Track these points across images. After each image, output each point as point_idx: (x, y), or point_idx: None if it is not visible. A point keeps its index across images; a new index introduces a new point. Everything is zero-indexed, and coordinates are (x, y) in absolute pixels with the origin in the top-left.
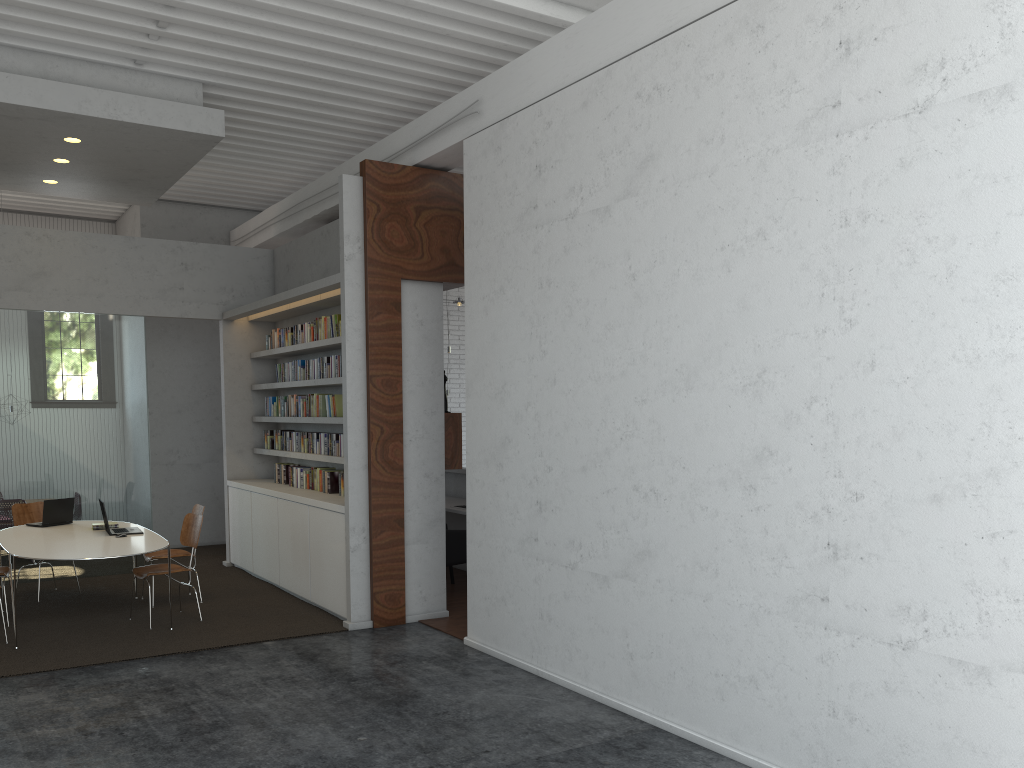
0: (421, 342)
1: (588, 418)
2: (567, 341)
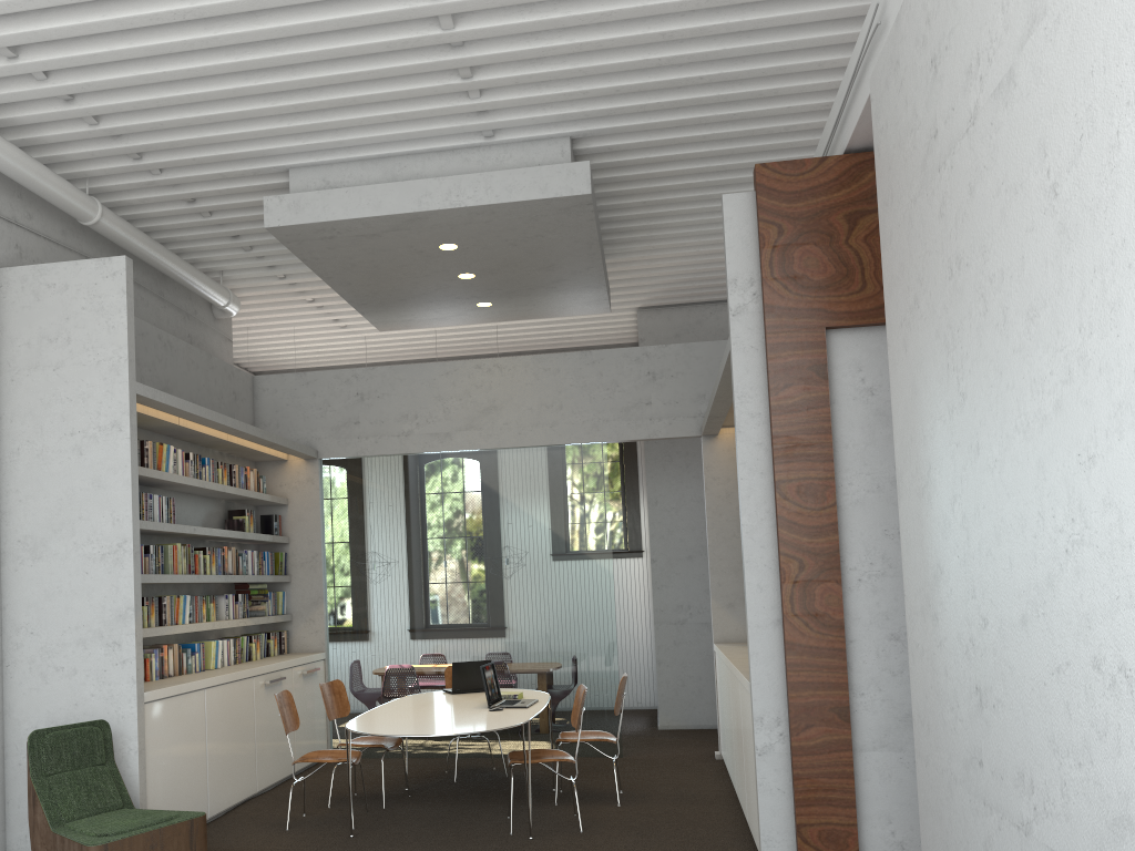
0: (872, 422)
1: (1021, 513)
2: (985, 364)
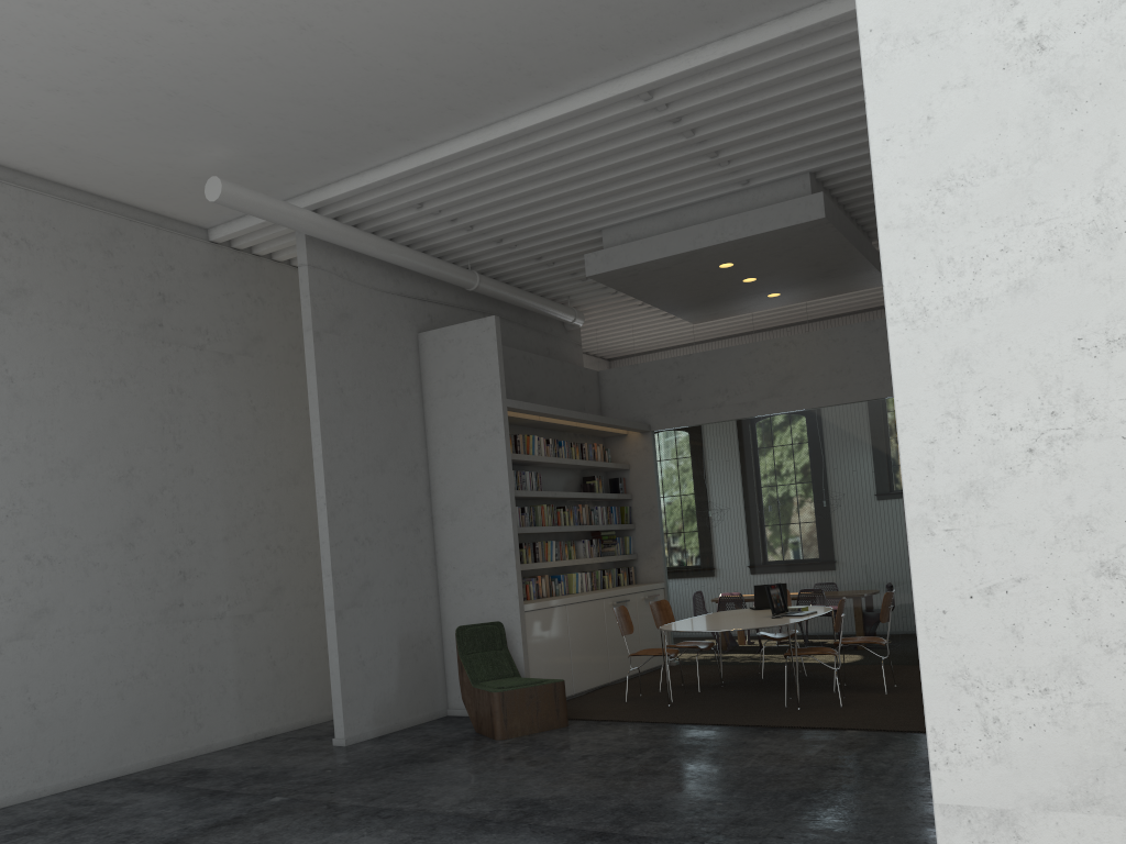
0: None
1: None
2: None
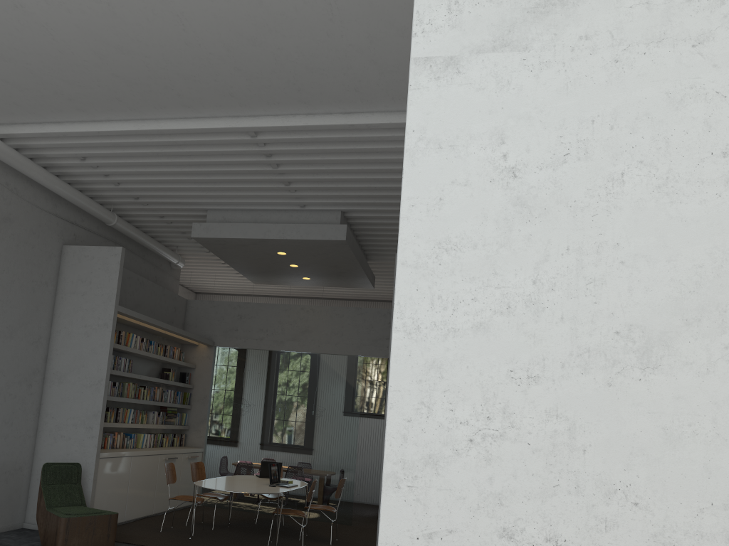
0: None
1: None
2: None
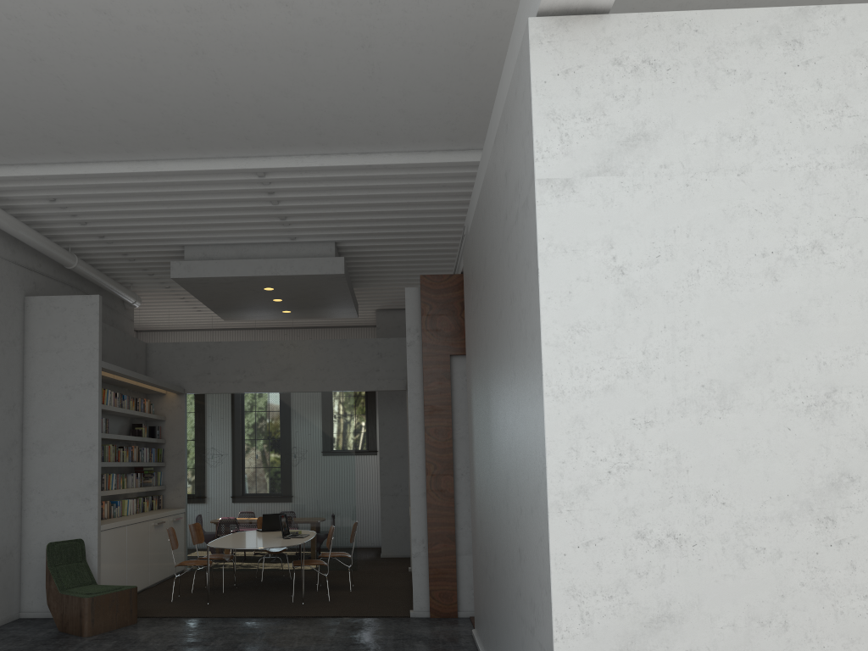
0: None
1: (484, 454)
2: (480, 396)
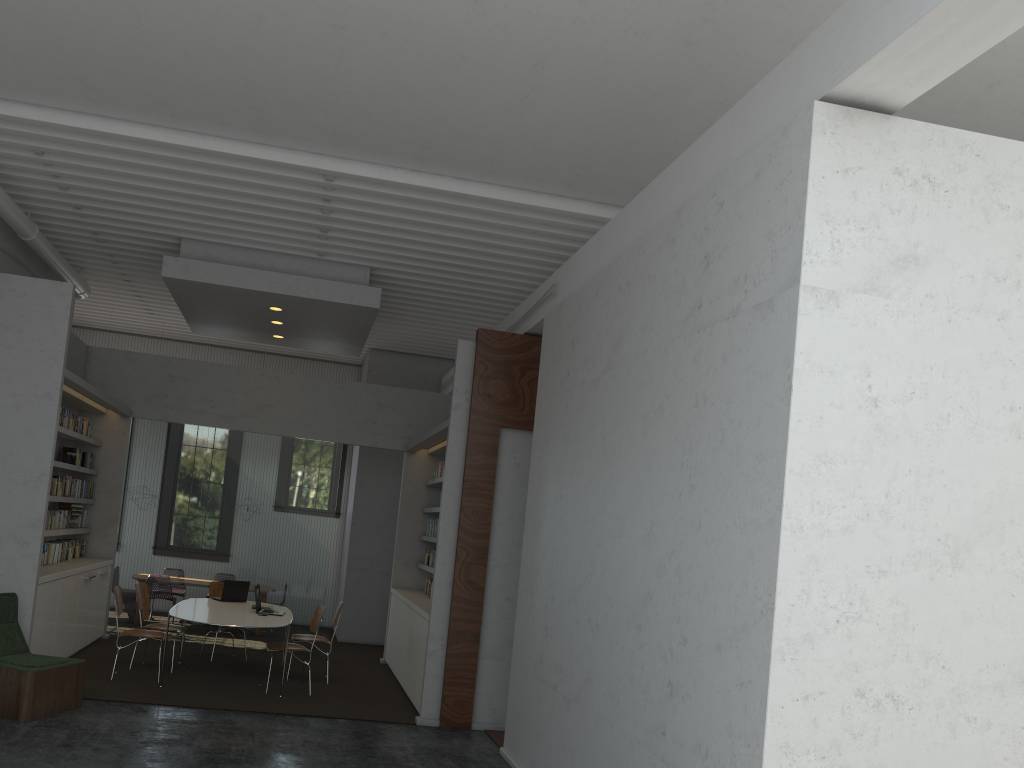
0: (516, 481)
1: (574, 556)
2: (571, 488)
